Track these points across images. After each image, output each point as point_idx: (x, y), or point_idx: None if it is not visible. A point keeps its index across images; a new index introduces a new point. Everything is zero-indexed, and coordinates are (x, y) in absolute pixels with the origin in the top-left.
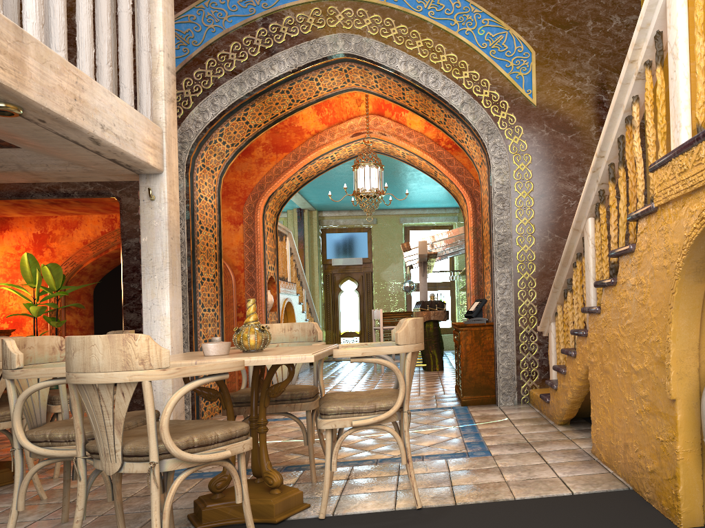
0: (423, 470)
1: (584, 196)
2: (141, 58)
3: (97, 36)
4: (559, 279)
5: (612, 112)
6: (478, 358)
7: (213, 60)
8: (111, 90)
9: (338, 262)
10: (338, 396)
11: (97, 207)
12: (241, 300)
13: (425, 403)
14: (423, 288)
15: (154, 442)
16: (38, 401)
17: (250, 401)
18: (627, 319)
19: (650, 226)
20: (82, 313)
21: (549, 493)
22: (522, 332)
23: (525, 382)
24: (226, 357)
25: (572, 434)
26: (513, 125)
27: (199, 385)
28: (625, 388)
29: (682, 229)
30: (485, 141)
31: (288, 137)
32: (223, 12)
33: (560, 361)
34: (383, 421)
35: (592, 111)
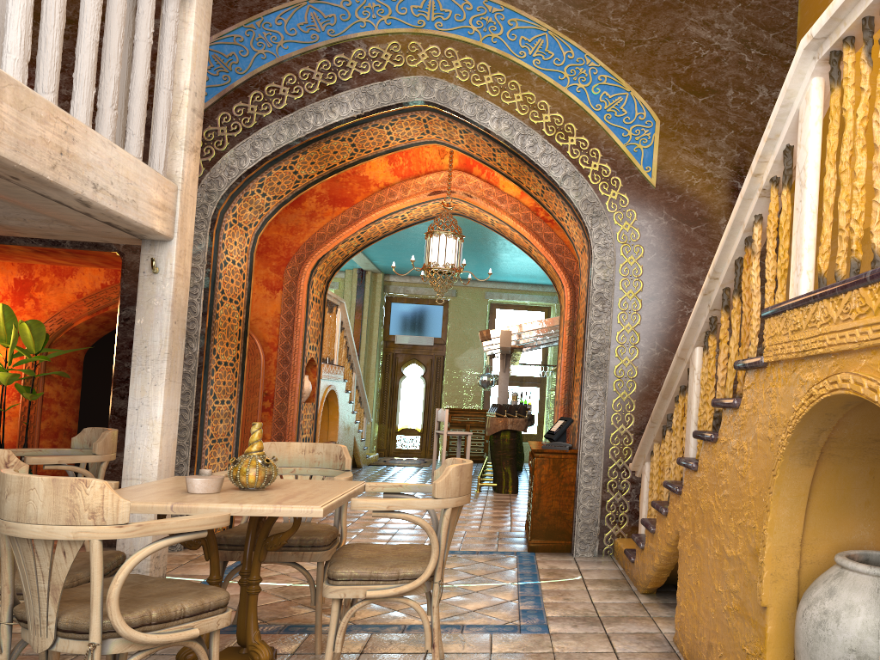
0: (458, 648)
1: (692, 321)
2: (159, 98)
3: (102, 72)
4: (658, 413)
5: (730, 229)
6: (554, 493)
7: (259, 94)
8: (112, 139)
9: (403, 340)
10: (356, 551)
11: (94, 260)
12: (270, 386)
13: (483, 543)
14: (502, 387)
15: (97, 618)
16: None
17: (244, 549)
18: (724, 488)
19: (758, 383)
20: (67, 383)
21: None
22: (613, 466)
23: (610, 529)
24: (213, 500)
25: (655, 610)
26: (624, 208)
27: (165, 546)
28: (715, 574)
29: (791, 399)
30: (587, 225)
31: (349, 188)
32: (278, 36)
33: (651, 512)
34: (407, 593)
35: (723, 199)
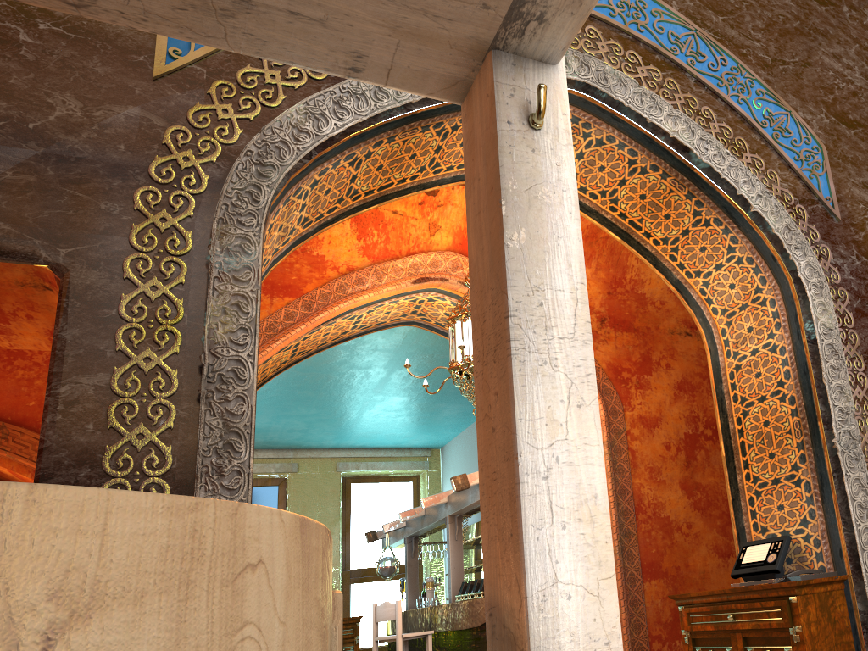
0: None
1: None
2: None
3: None
4: None
5: None
6: (831, 650)
7: None
8: None
9: None
10: None
11: None
12: None
13: None
14: (456, 561)
15: None
16: None
17: None
18: None
19: None
20: None
21: None
22: None
23: None
24: None
25: None
26: (816, 243)
27: None
28: None
29: None
30: (794, 258)
31: (295, 272)
32: None
33: None
34: None
35: None
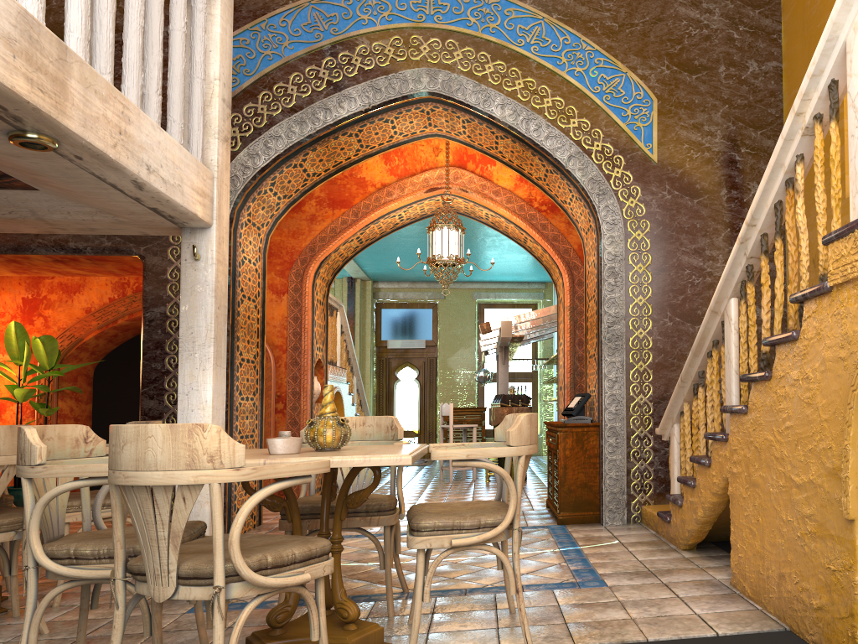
0: (525, 603)
1: (727, 272)
2: (193, 87)
3: (146, 58)
4: (688, 371)
5: (770, 173)
6: (579, 466)
7: (268, 94)
8: (159, 124)
9: (395, 345)
10: (429, 508)
11: (112, 268)
12: (282, 388)
13: None
14: (503, 379)
15: (221, 561)
16: (55, 506)
17: (321, 512)
18: (786, 421)
19: (821, 309)
20: (79, 398)
21: (689, 634)
22: (635, 435)
23: (637, 497)
24: (301, 456)
25: (702, 562)
26: (629, 185)
27: (277, 490)
28: (781, 505)
29: None
30: (595, 203)
31: (347, 190)
32: (283, 37)
33: (685, 471)
34: (489, 541)
35: (723, 171)
